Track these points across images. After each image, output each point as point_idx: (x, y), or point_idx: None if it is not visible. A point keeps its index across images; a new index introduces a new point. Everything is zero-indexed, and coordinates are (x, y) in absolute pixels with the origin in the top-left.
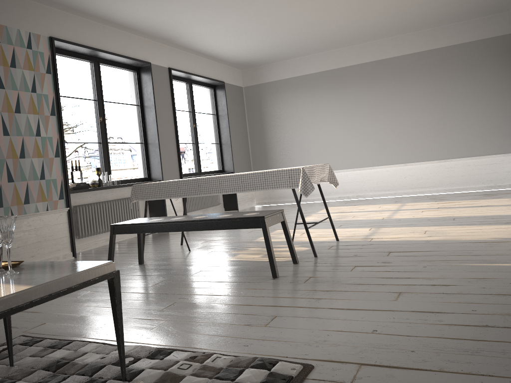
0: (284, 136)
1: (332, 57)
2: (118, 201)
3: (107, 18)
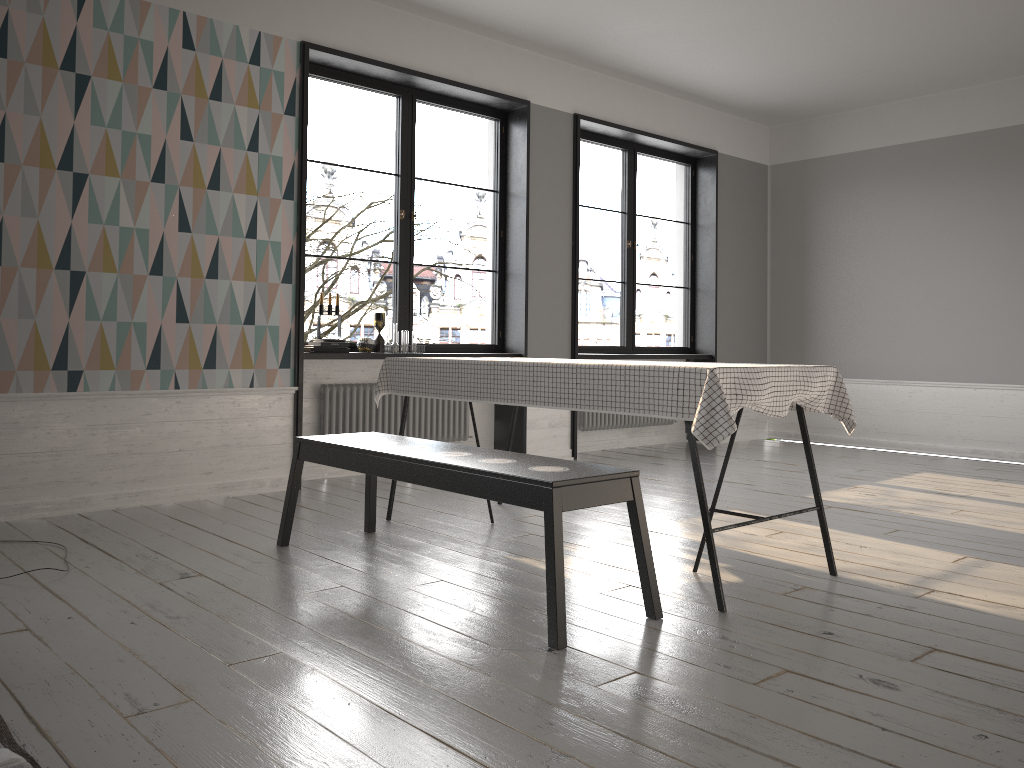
0: (852, 287)
1: (997, 99)
2: None
3: (427, 3)
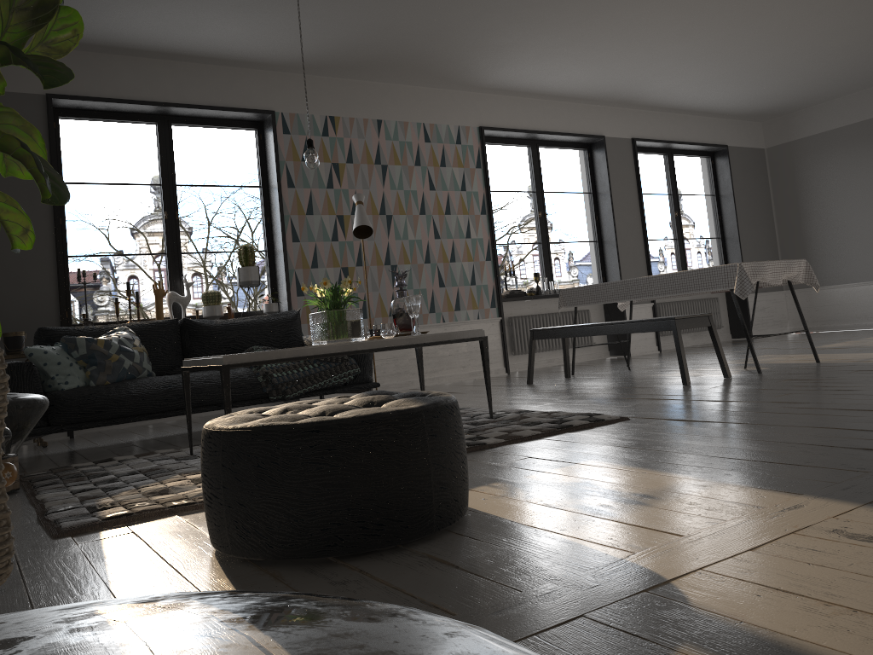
0: (834, 222)
1: None
2: (562, 314)
3: (542, 92)
